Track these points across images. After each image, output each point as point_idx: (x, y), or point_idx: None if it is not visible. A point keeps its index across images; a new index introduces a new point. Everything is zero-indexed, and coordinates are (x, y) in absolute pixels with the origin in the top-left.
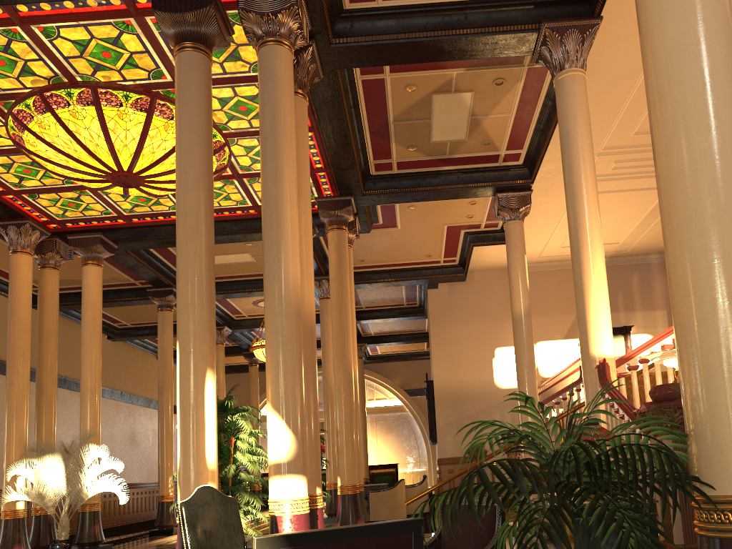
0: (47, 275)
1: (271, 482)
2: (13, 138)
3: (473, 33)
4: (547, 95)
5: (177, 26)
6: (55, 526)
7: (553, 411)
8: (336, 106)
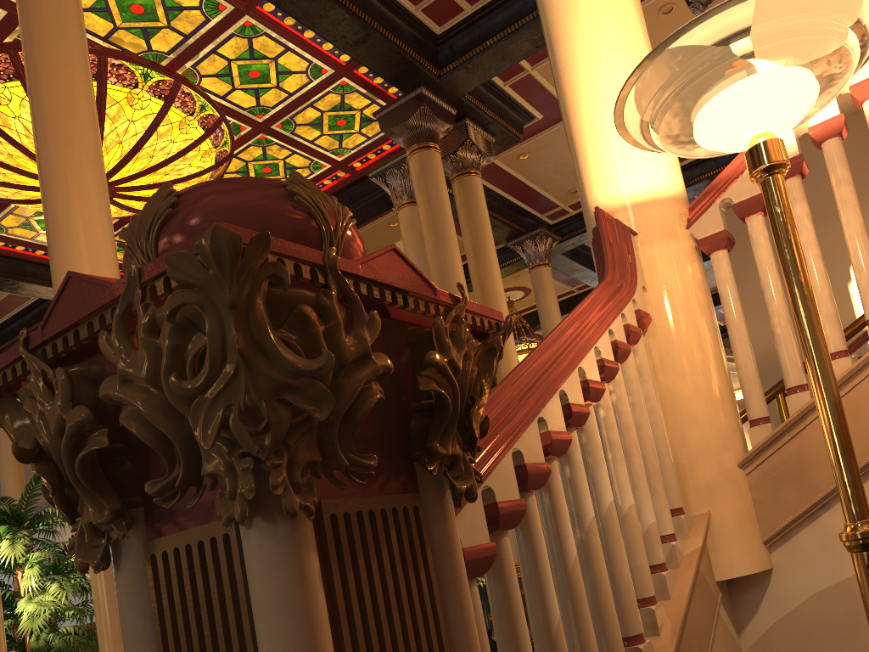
0: None
1: None
2: None
3: None
4: None
5: None
6: None
7: None
8: None
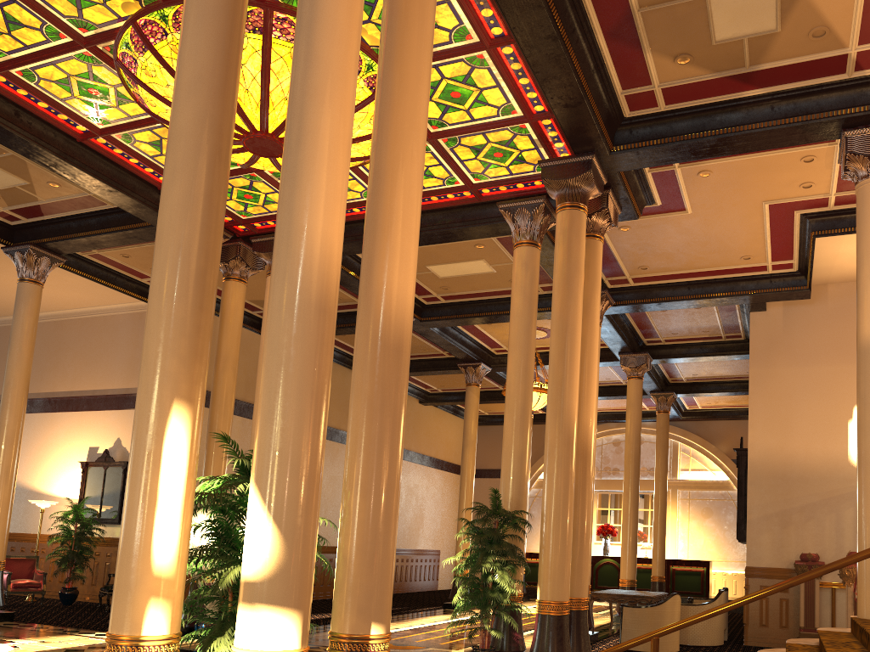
0: (230, 288)
1: (237, 614)
2: (138, 99)
3: None
4: None
5: None
6: None
7: None
8: None
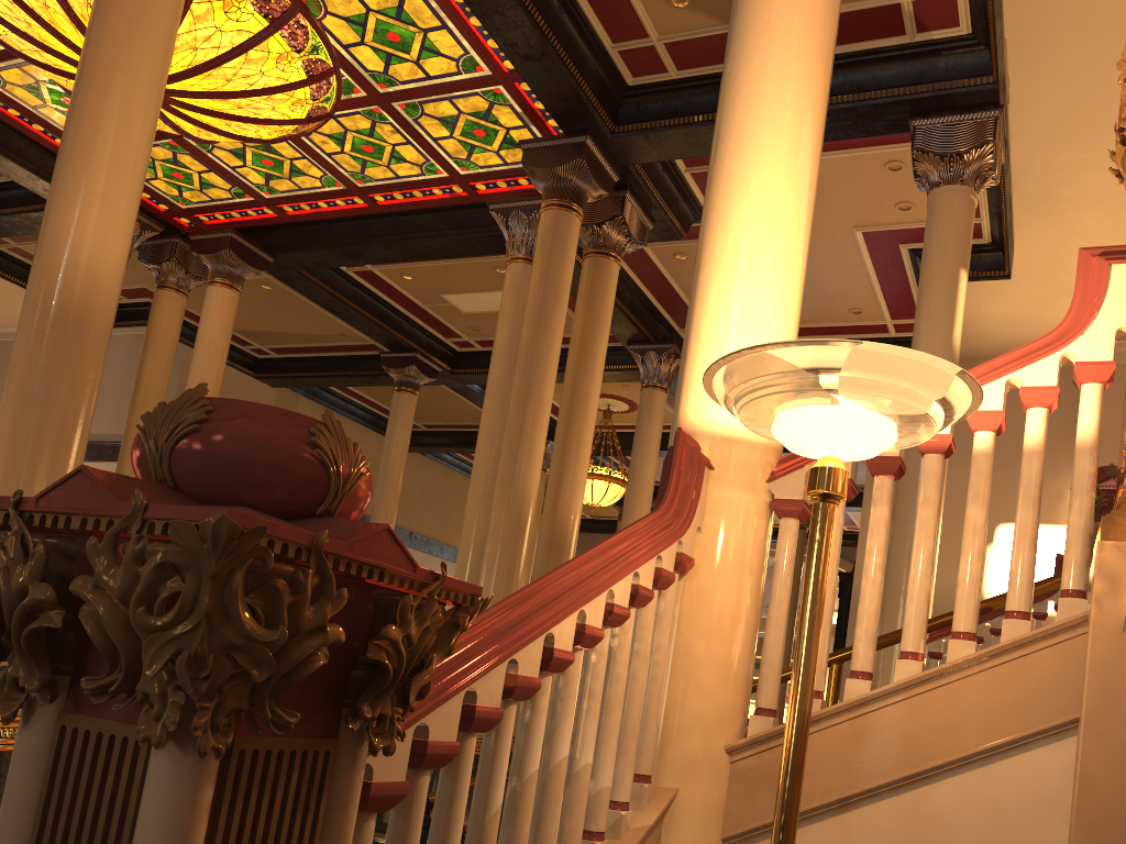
0: (161, 300)
1: None
2: None
3: None
4: None
5: None
6: None
7: None
8: None
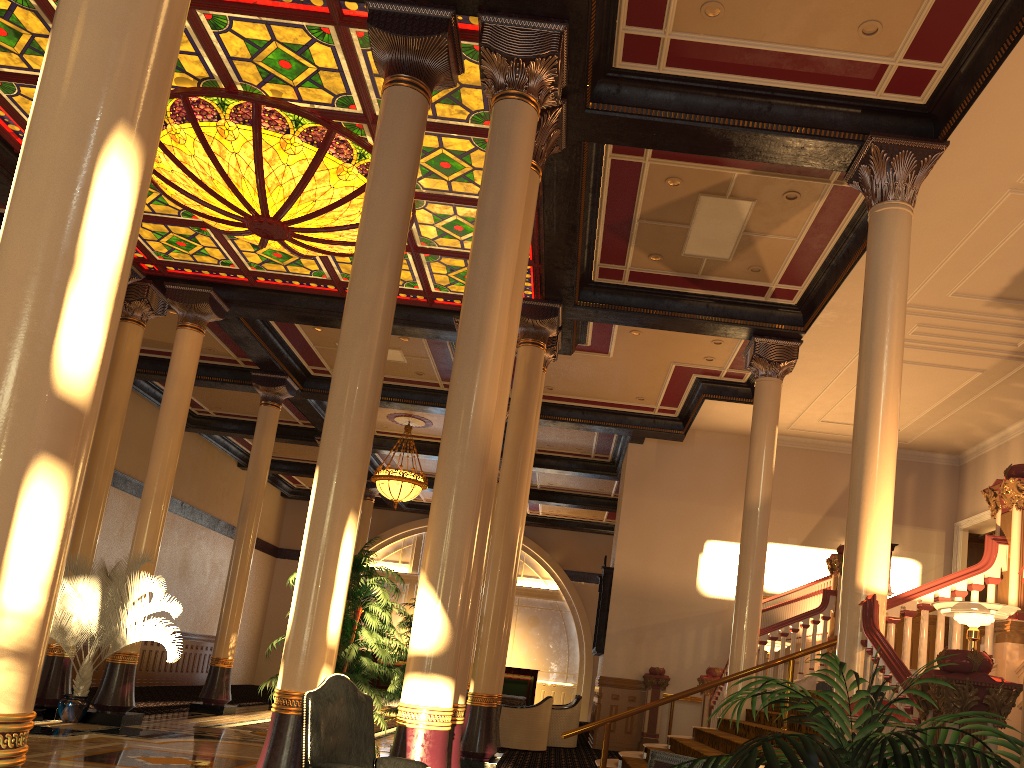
0: (128, 331)
1: (409, 679)
2: None
3: (775, 130)
4: (851, 224)
5: (395, 52)
6: (70, 675)
7: (776, 644)
8: (571, 186)
